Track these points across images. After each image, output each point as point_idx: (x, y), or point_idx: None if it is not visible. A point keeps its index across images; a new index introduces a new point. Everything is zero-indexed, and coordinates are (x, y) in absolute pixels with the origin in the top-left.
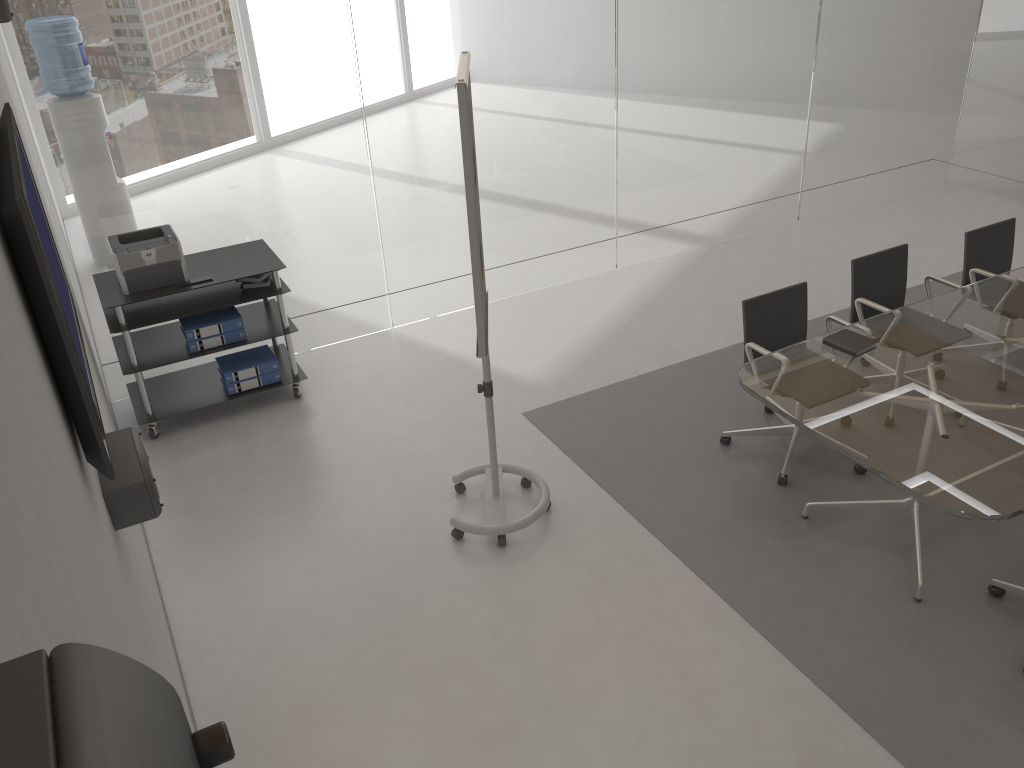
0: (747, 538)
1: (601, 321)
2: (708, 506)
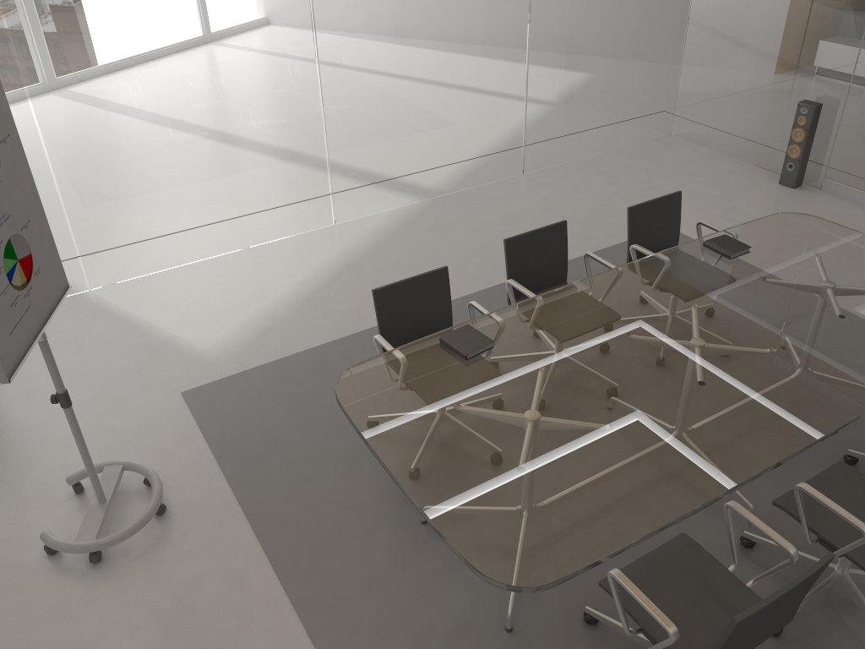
0: (357, 549)
1: (300, 283)
2: (330, 508)
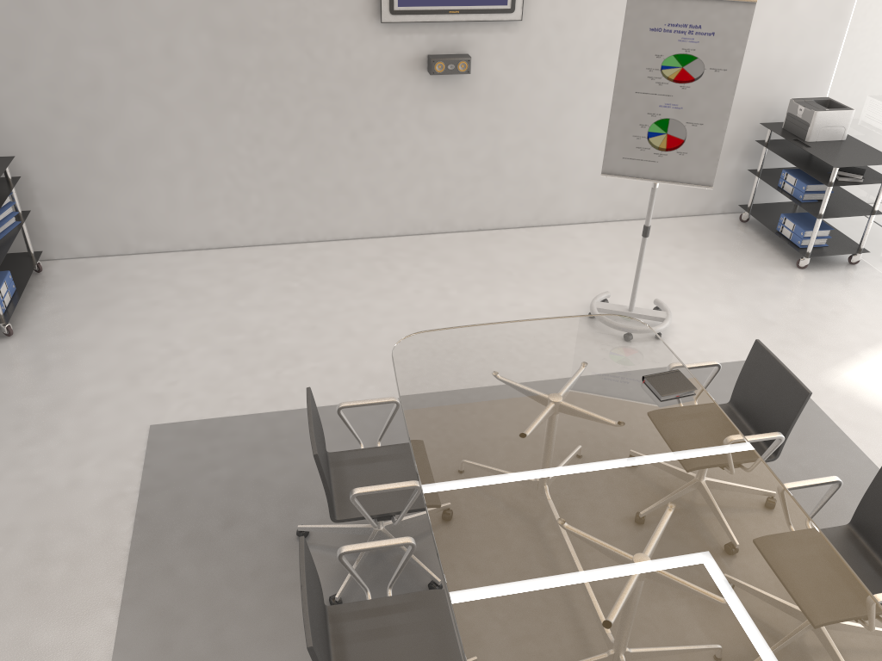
0: None
1: None
2: None
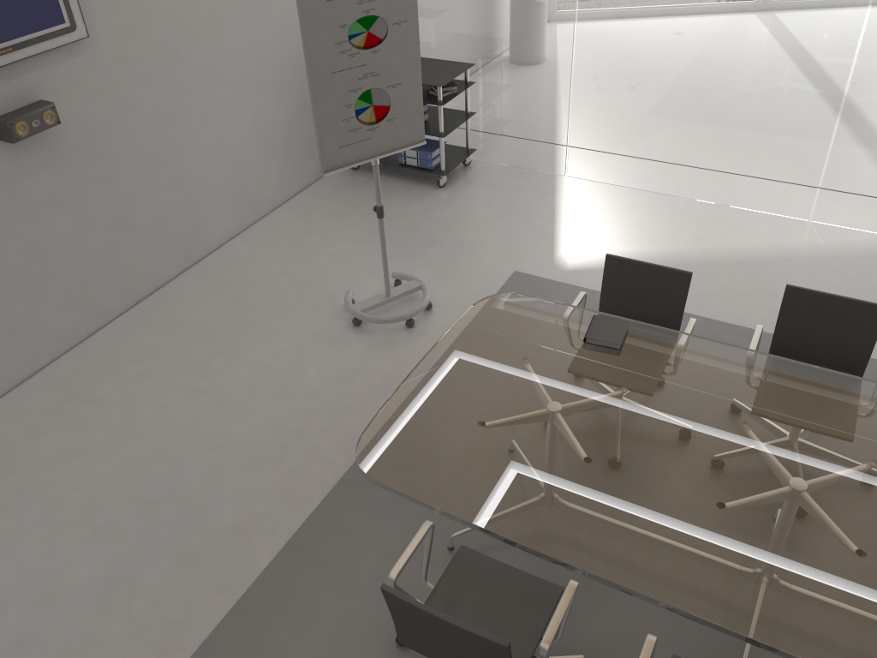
0: None
1: (700, 250)
2: None
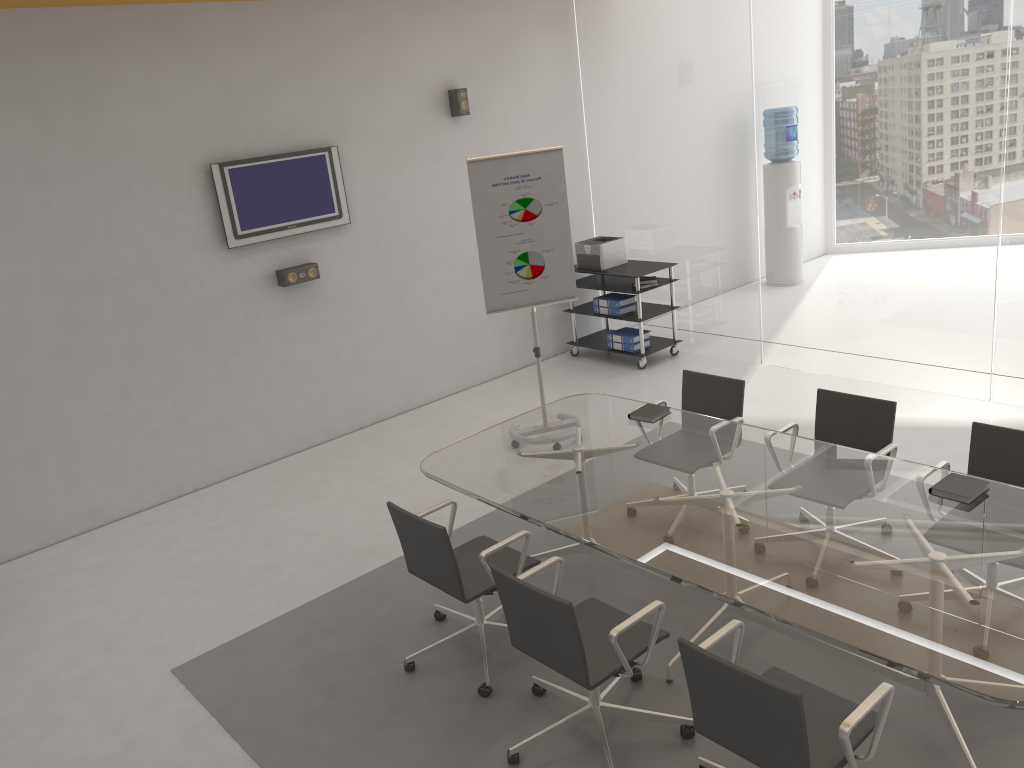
0: None
1: None
2: None
